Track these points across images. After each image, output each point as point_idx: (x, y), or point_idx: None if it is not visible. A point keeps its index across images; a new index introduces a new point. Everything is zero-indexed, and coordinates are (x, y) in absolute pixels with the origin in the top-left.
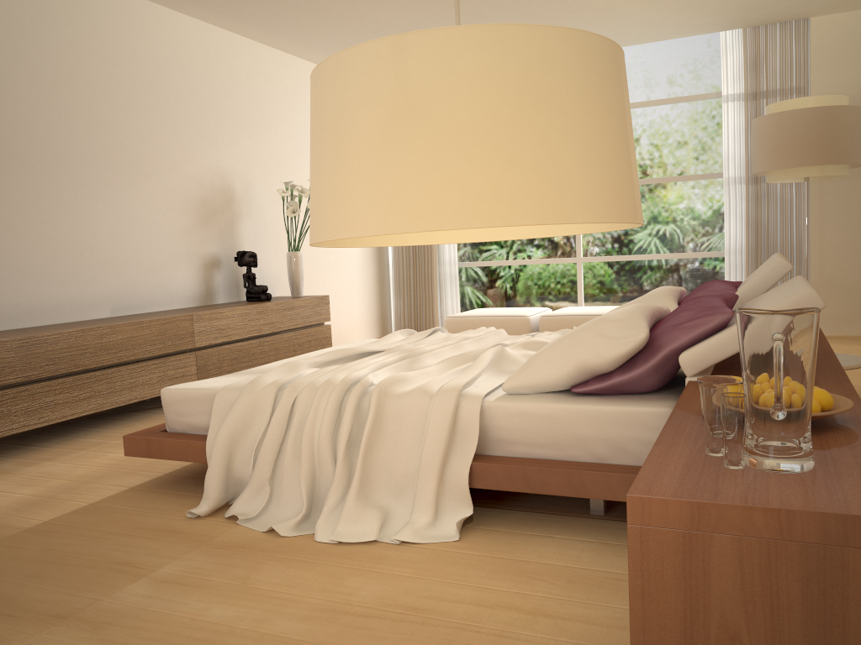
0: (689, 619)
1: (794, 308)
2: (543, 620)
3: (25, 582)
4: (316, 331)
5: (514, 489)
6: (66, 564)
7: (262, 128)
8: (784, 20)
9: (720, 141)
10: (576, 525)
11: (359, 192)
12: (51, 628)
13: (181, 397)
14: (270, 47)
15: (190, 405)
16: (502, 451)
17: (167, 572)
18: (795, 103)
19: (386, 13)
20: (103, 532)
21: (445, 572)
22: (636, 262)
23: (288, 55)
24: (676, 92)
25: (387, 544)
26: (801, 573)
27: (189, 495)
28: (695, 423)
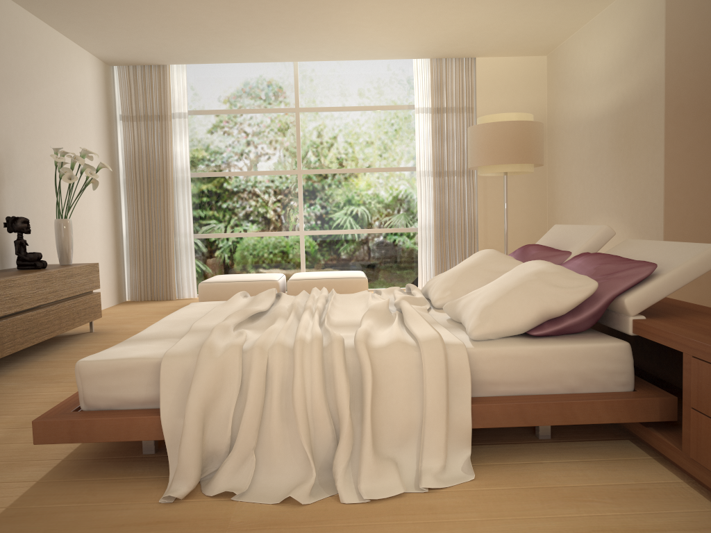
0: None
1: (709, 259)
2: None
3: None
4: (90, 298)
5: (510, 424)
6: None
7: (21, 92)
8: (460, 57)
9: (410, 143)
10: (543, 450)
11: None
12: None
13: (108, 369)
14: (27, 11)
15: (120, 377)
16: (485, 392)
17: None
18: (504, 117)
19: None
20: None
21: (506, 510)
22: (348, 235)
23: (43, 23)
24: (378, 102)
25: (416, 494)
26: None
27: (129, 479)
28: None
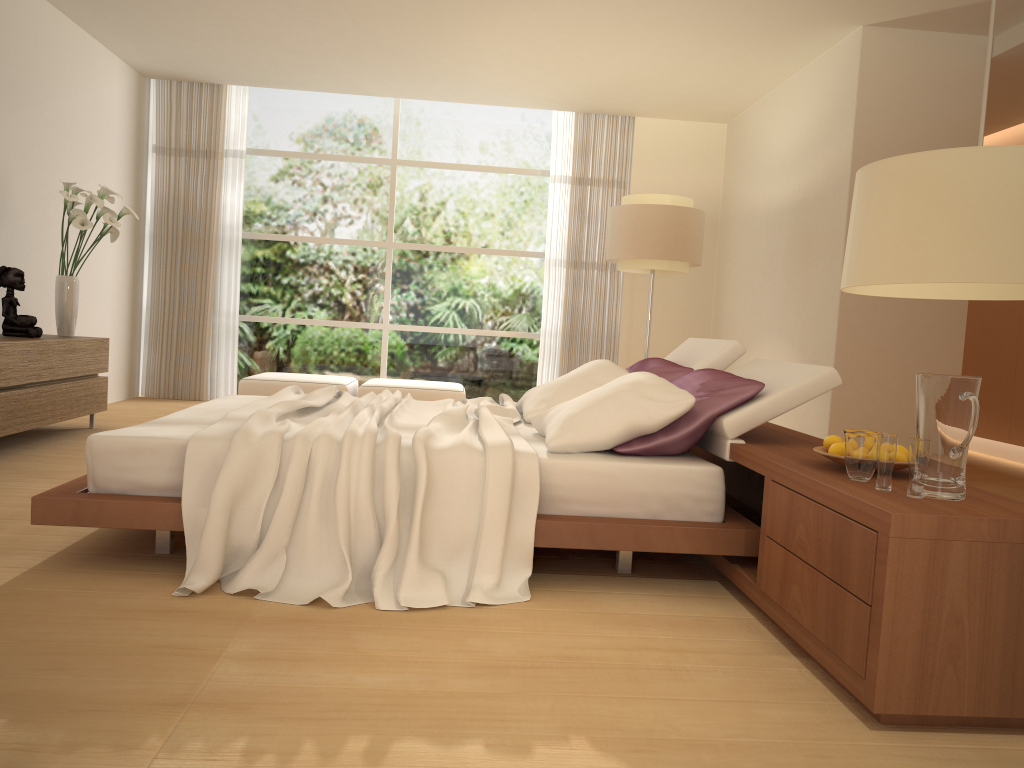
0: (928, 610)
1: (820, 383)
2: (689, 655)
3: (52, 676)
4: (94, 383)
5: (578, 546)
6: (81, 654)
7: (27, 105)
8: (614, 114)
9: (541, 220)
10: (618, 582)
11: (1017, 251)
12: (179, 716)
13: (124, 447)
14: None
15: (138, 458)
16: (555, 509)
17: (242, 650)
18: (655, 198)
19: (233, 2)
20: (76, 618)
21: (553, 627)
22: (448, 335)
23: (63, 16)
24: (503, 162)
25: (461, 608)
26: (1008, 566)
27: (138, 574)
28: (817, 471)
